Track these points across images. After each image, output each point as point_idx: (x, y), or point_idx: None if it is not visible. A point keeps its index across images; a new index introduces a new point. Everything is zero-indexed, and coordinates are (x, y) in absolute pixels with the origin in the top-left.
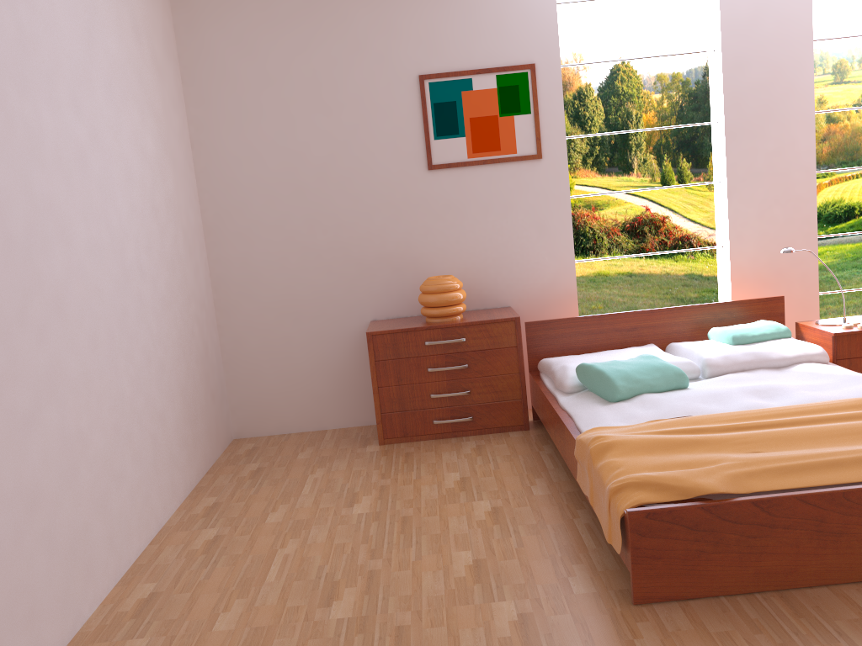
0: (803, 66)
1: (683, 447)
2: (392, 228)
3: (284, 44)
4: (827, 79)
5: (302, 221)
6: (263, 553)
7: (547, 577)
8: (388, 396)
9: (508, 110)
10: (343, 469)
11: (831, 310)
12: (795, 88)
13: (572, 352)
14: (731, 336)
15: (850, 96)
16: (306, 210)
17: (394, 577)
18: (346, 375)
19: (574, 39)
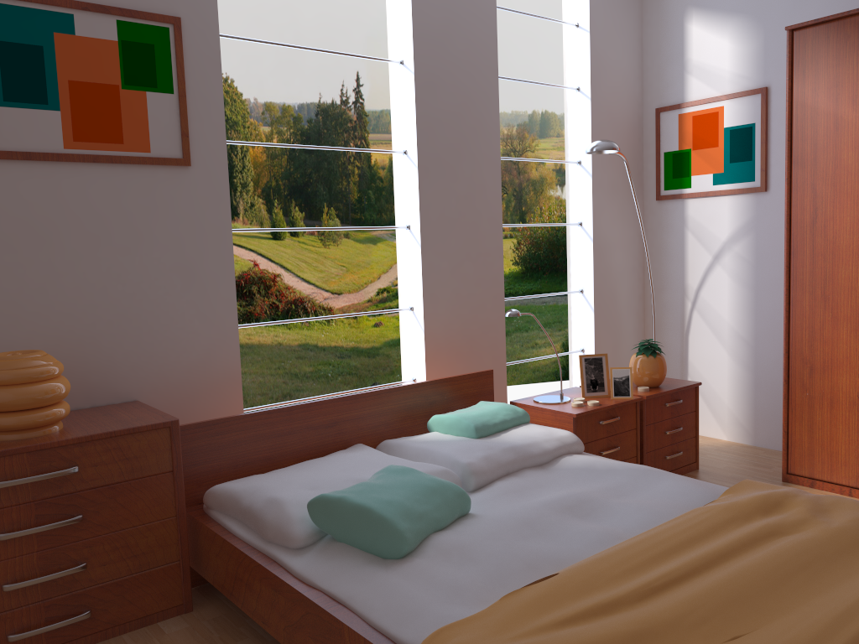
0: (490, 101)
1: None
2: None
3: None
4: None
5: None
6: None
7: None
8: None
9: (136, 81)
10: None
11: None
12: (484, 125)
13: (251, 468)
14: (474, 427)
15: None
16: None
17: None
18: None
19: None
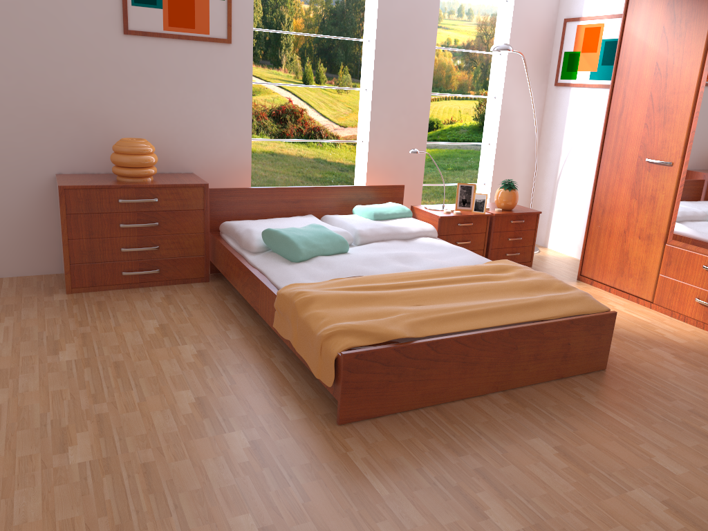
0: (432, 9)
1: (367, 301)
2: (83, 85)
3: None
4: None
5: None
6: None
7: (264, 408)
8: (78, 248)
9: None
10: (35, 318)
11: None
12: (426, 26)
13: (247, 217)
14: (373, 214)
15: (440, 38)
16: None
17: (124, 419)
18: (26, 225)
19: None
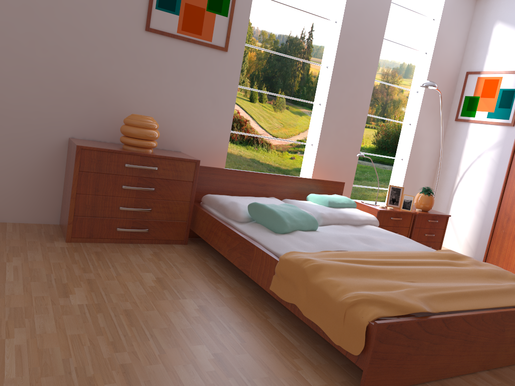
0: (376, 50)
1: (367, 273)
2: (105, 67)
3: None
4: None
5: (24, 35)
6: None
7: (282, 371)
8: (83, 202)
9: (213, 8)
10: (41, 260)
11: None
12: (370, 61)
13: (223, 193)
14: (328, 201)
15: None
16: (31, 27)
17: (149, 372)
18: (35, 179)
19: None
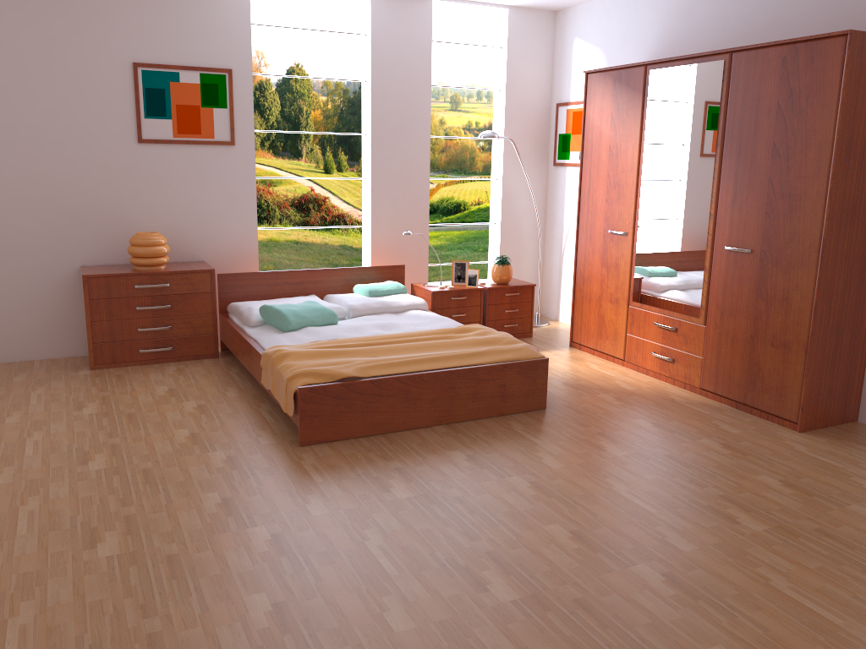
0: (424, 103)
1: (333, 355)
2: (104, 188)
3: (5, 13)
4: (446, 106)
5: (17, 174)
6: (14, 441)
7: (244, 438)
8: (100, 329)
9: (208, 103)
10: (63, 387)
11: (442, 280)
12: (419, 118)
13: (254, 299)
14: (368, 291)
15: (461, 121)
16: (21, 165)
17: (132, 446)
18: (54, 312)
19: (258, 38)
